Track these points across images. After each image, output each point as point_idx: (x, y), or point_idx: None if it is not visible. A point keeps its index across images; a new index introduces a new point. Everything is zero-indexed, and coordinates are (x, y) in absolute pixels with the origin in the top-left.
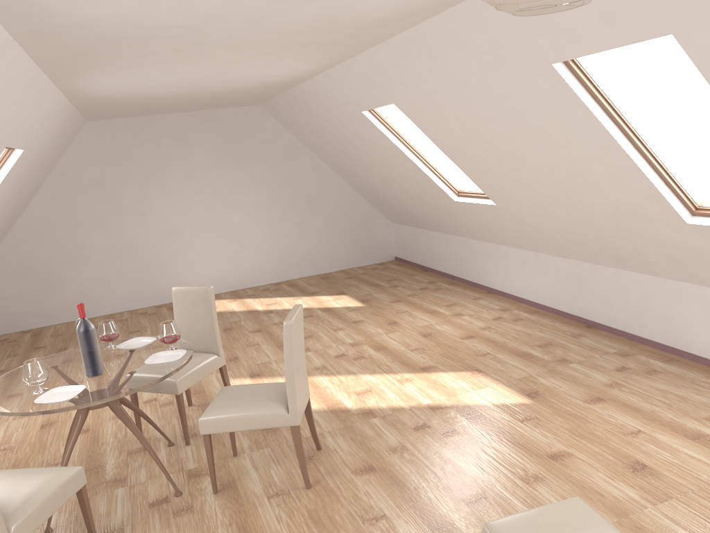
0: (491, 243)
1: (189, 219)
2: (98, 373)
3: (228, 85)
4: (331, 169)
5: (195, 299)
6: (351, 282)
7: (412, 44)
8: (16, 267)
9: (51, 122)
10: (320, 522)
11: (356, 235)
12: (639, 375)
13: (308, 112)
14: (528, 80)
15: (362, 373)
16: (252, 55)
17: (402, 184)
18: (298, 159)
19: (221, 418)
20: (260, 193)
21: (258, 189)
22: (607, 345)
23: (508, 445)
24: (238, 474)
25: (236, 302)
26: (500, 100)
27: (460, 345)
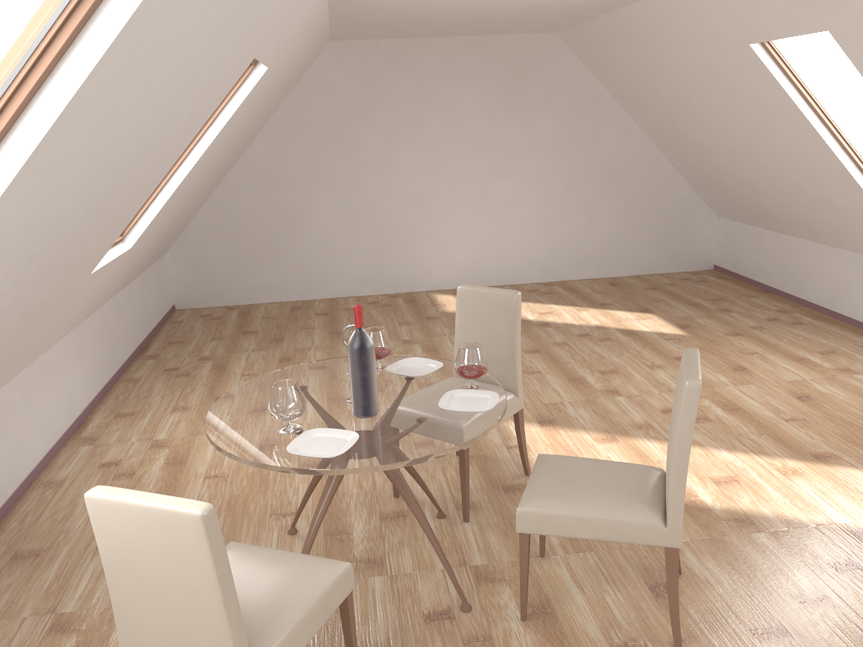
0: None
1: (444, 185)
2: (371, 413)
3: None
4: (644, 133)
5: (491, 308)
6: (655, 296)
7: None
8: (227, 226)
9: (303, 32)
10: None
11: (663, 229)
12: None
13: (641, 45)
14: None
15: (713, 447)
16: None
17: (770, 164)
18: (599, 114)
19: (553, 513)
20: (541, 158)
21: (540, 153)
22: None
23: None
24: (554, 591)
25: None
26: None
27: None
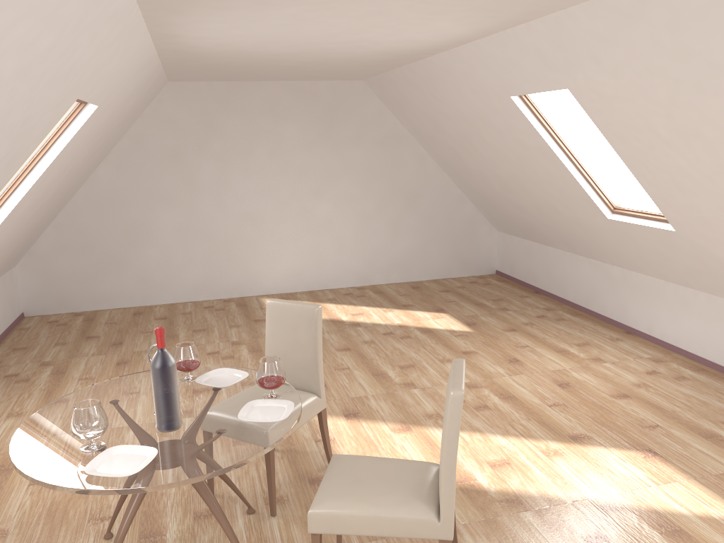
0: (641, 273)
1: (270, 205)
2: (173, 427)
3: (349, 48)
4: (436, 163)
5: (296, 320)
6: (448, 297)
7: (643, 4)
8: (75, 240)
9: (133, 75)
10: None
11: (454, 241)
12: None
13: (428, 93)
14: None
15: (491, 432)
16: (411, 2)
17: (533, 190)
18: (400, 147)
19: (341, 514)
20: (352, 182)
21: (351, 178)
22: None
23: None
24: None
25: None
26: None
27: (614, 406)
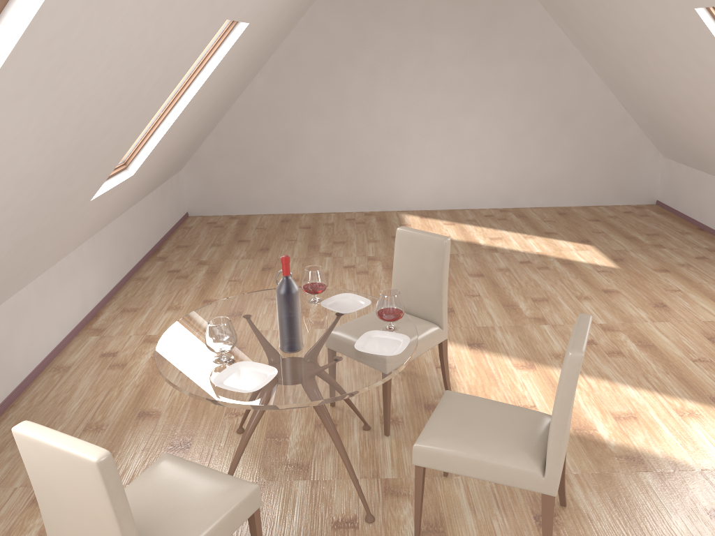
0: None
1: (416, 120)
2: (294, 349)
3: None
4: (600, 79)
5: (423, 250)
6: (597, 227)
7: None
8: (232, 148)
9: None
10: None
11: (612, 166)
12: None
13: (598, 1)
14: None
15: (620, 382)
16: None
17: (711, 117)
18: (561, 61)
19: (444, 453)
20: (504, 98)
21: (504, 94)
22: None
23: None
24: (449, 511)
25: (454, 226)
26: None
27: None
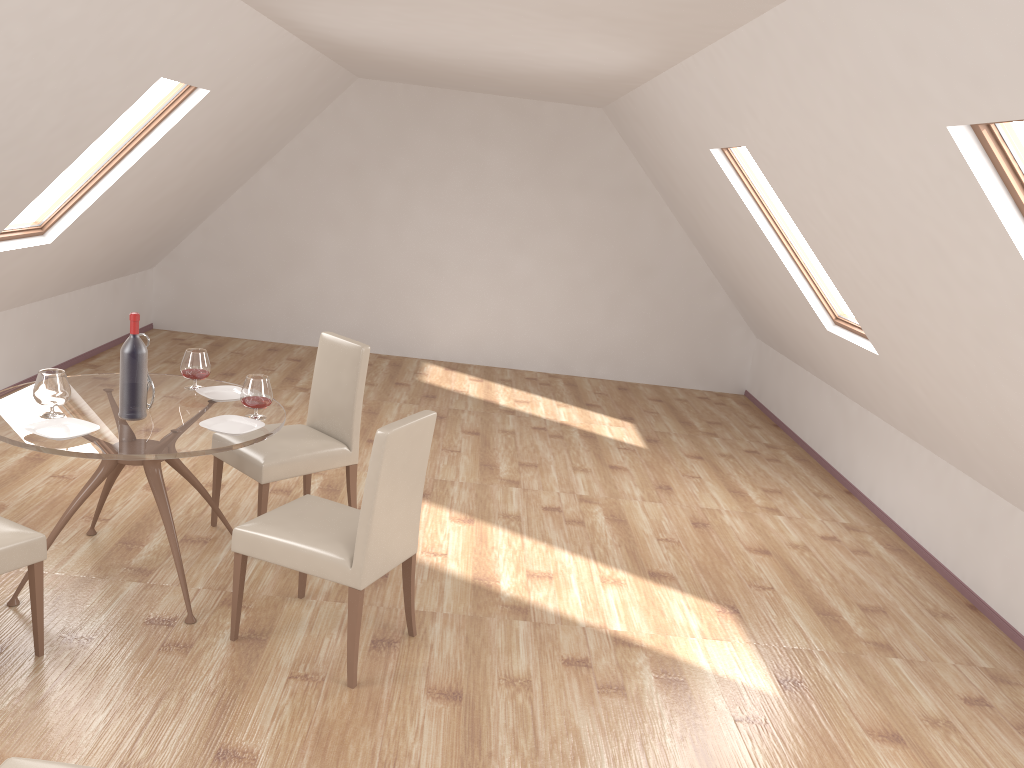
0: (876, 415)
1: (457, 249)
2: (133, 417)
3: (519, 62)
4: (684, 231)
5: (341, 358)
6: (653, 407)
7: (760, 48)
8: (221, 251)
9: (265, 62)
10: (323, 746)
11: (693, 340)
12: (1000, 724)
13: (652, 134)
14: (914, 149)
15: (560, 547)
16: (510, 15)
17: (763, 282)
18: (638, 203)
19: (262, 537)
20: (567, 238)
21: (566, 233)
22: (980, 651)
23: (685, 749)
24: (283, 625)
25: (480, 383)
26: (877, 176)
27: (738, 558)
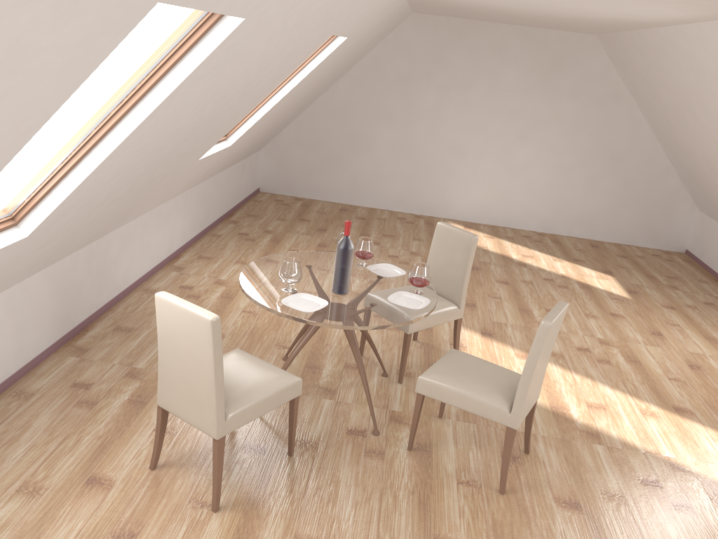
0: None
1: (476, 140)
2: (342, 292)
3: (573, 12)
4: (651, 129)
5: (455, 243)
6: (623, 263)
7: None
8: (308, 138)
9: (380, 13)
10: None
11: (649, 211)
12: None
13: (652, 61)
14: None
15: (601, 382)
16: None
17: None
18: (616, 107)
19: (440, 385)
20: (559, 133)
21: (559, 129)
22: None
23: None
24: (437, 440)
25: (493, 240)
26: None
27: None
